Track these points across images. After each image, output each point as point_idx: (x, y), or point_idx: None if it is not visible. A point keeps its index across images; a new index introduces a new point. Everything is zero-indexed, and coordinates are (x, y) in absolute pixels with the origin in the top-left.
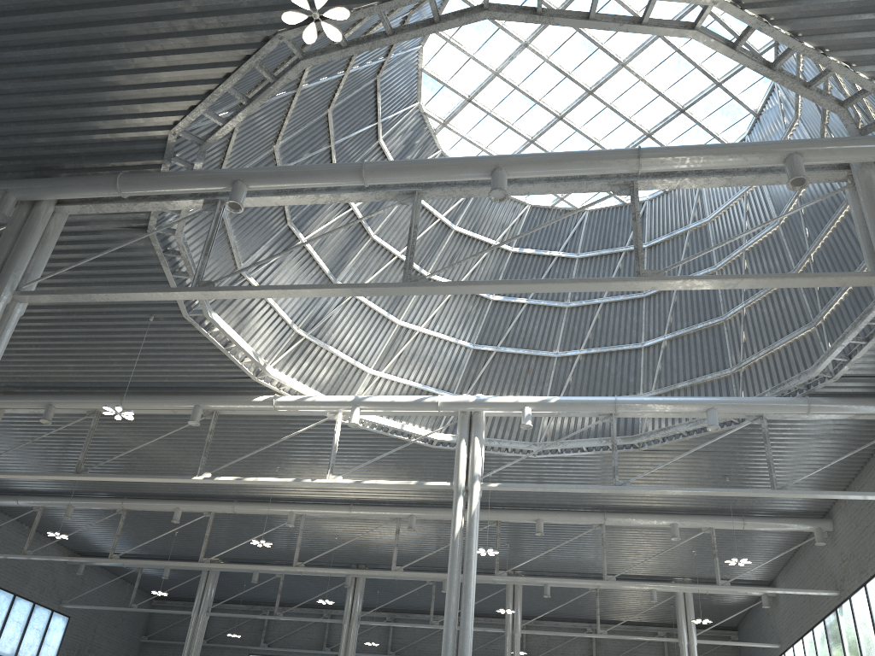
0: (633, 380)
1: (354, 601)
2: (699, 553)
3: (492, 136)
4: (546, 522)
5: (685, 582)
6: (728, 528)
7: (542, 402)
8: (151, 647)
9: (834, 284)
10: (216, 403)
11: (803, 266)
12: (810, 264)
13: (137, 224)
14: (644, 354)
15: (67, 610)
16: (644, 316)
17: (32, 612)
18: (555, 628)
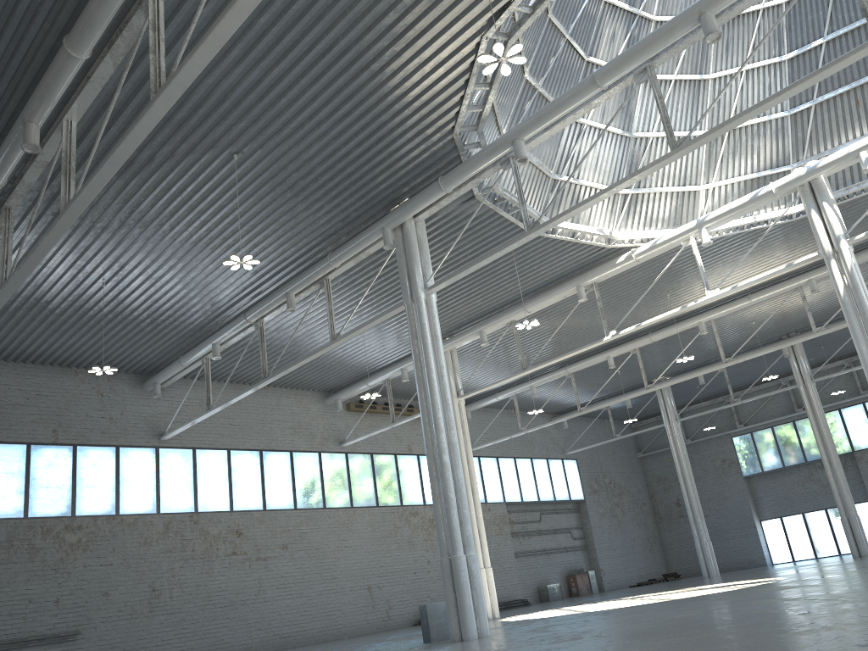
0: None
1: (799, 366)
2: None
3: None
4: None
5: None
6: None
7: None
8: (649, 459)
9: None
10: (591, 278)
11: None
12: None
13: (466, 197)
14: None
15: (571, 455)
16: None
17: (549, 465)
18: None
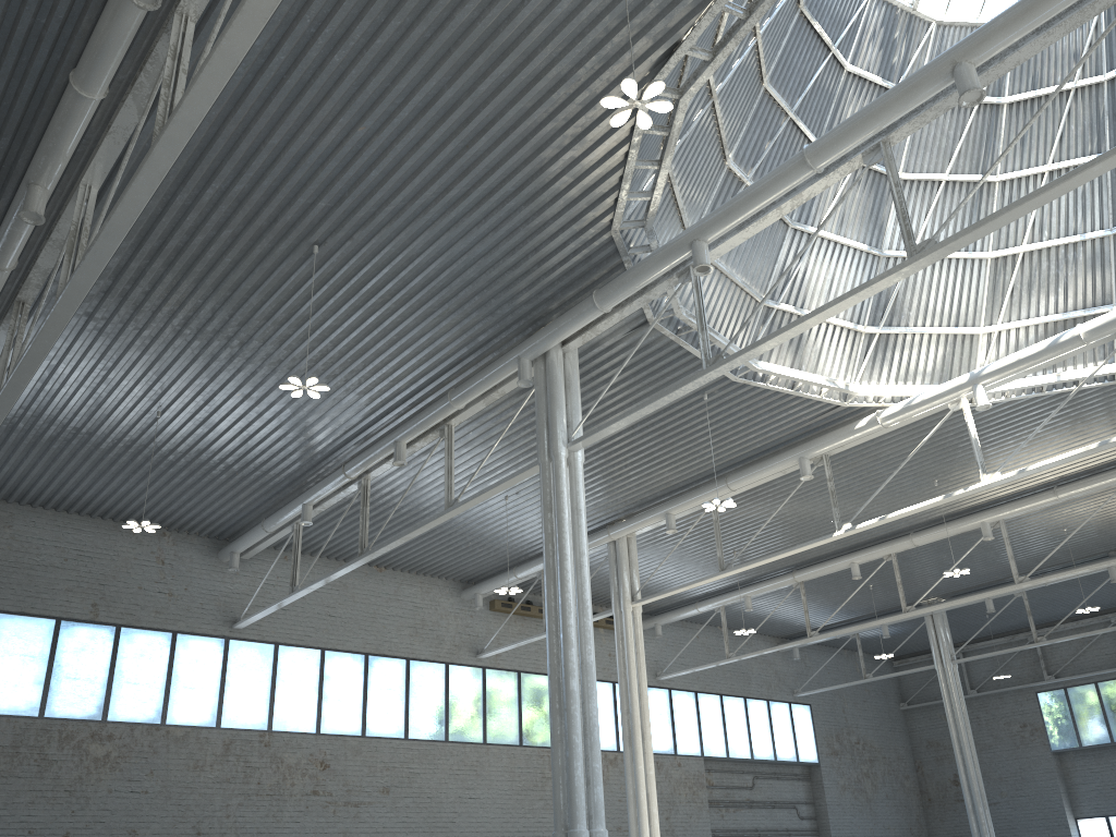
0: None
1: None
2: None
3: None
4: None
5: None
6: None
7: None
8: (916, 713)
9: None
10: (819, 447)
11: None
12: None
13: (637, 323)
14: None
15: (803, 698)
16: None
17: (770, 710)
18: None
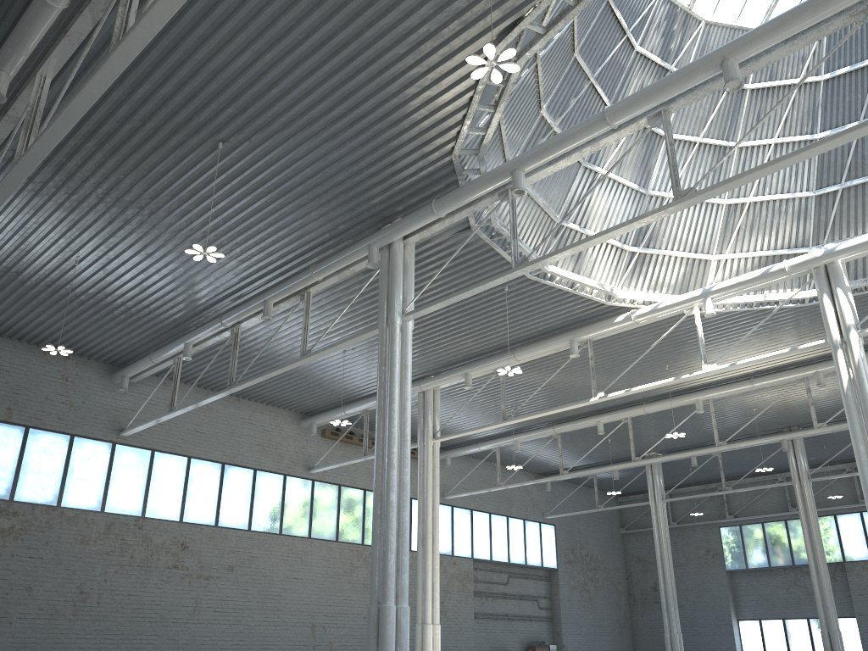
0: None
1: (797, 462)
2: None
3: None
4: None
5: None
6: None
7: None
8: (631, 537)
9: None
10: (586, 334)
11: None
12: None
13: (462, 227)
14: None
15: (550, 520)
16: None
17: (525, 527)
18: None
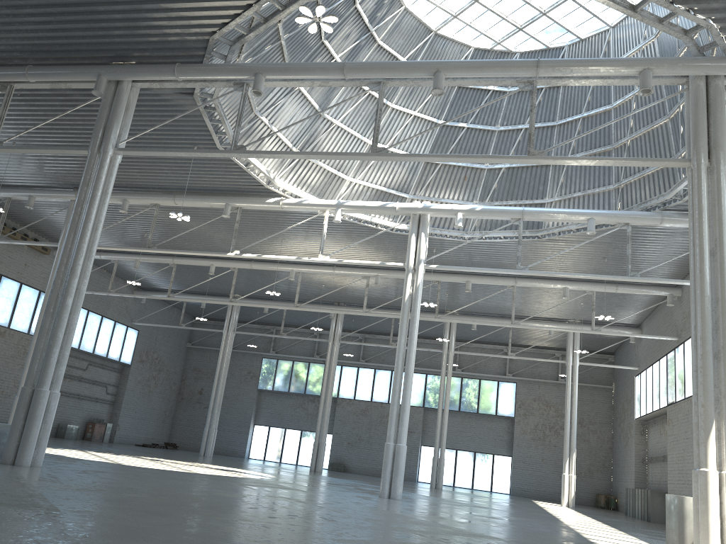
0: (542, 188)
1: (336, 328)
2: (586, 305)
3: None
4: (474, 282)
5: (575, 323)
6: (605, 291)
7: (470, 210)
8: (194, 351)
9: (659, 166)
10: (240, 203)
11: (674, 114)
12: (679, 113)
13: (186, 91)
14: (552, 169)
15: (136, 326)
16: (555, 140)
17: (115, 327)
18: (481, 348)
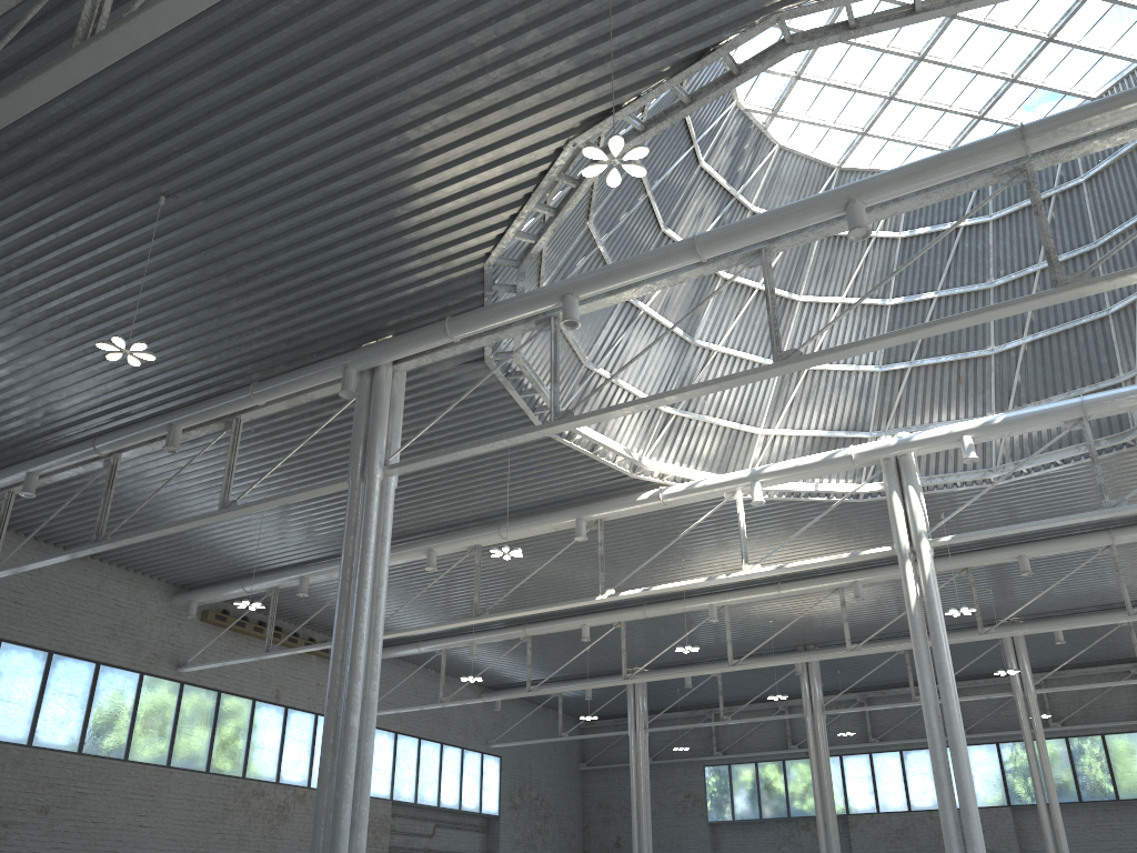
0: (1106, 360)
1: (811, 689)
2: None
3: (838, 107)
4: (1032, 556)
5: None
6: None
7: (983, 426)
8: (593, 775)
9: None
10: (598, 511)
11: None
12: None
13: (472, 357)
14: (1114, 322)
15: (496, 750)
16: (1102, 273)
17: (463, 758)
18: (1085, 676)
